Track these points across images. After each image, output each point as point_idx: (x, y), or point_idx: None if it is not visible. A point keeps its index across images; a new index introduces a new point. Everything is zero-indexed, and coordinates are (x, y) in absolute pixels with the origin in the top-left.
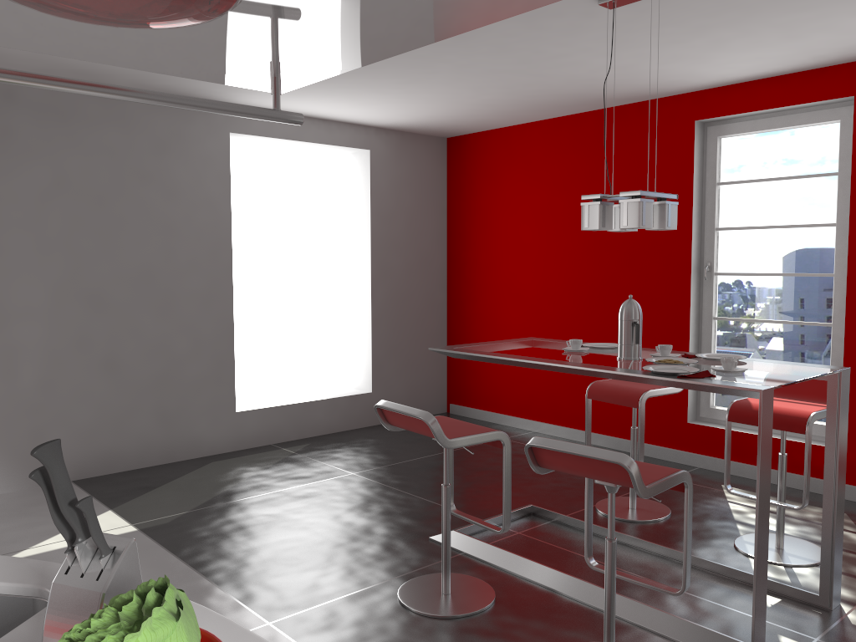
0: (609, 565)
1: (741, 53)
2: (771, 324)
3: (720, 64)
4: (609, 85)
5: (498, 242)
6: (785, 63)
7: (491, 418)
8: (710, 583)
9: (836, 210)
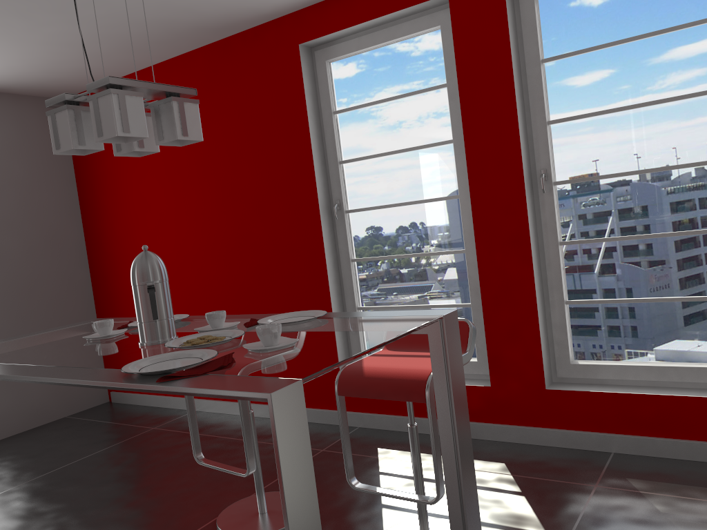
0: None
1: None
2: (408, 259)
3: None
4: (189, 4)
5: (130, 207)
6: None
7: (152, 402)
8: None
9: (451, 125)
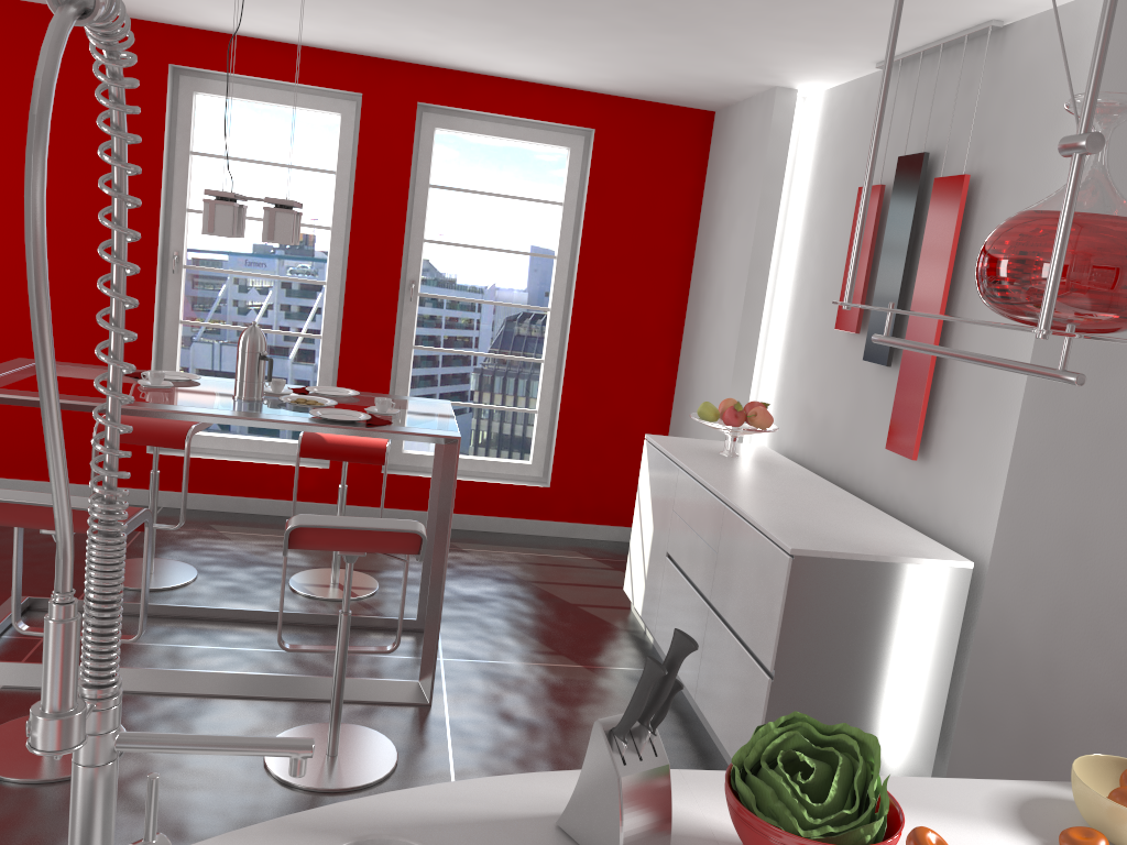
0: (345, 640)
1: (280, 16)
2: None
3: (244, 16)
4: None
5: None
6: (305, 37)
7: None
8: (316, 636)
9: (331, 212)
